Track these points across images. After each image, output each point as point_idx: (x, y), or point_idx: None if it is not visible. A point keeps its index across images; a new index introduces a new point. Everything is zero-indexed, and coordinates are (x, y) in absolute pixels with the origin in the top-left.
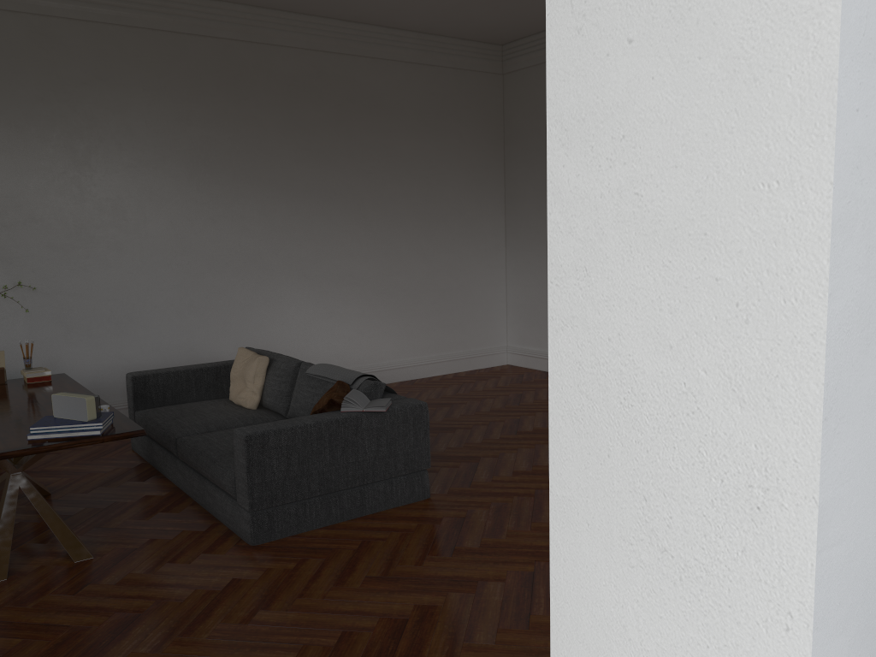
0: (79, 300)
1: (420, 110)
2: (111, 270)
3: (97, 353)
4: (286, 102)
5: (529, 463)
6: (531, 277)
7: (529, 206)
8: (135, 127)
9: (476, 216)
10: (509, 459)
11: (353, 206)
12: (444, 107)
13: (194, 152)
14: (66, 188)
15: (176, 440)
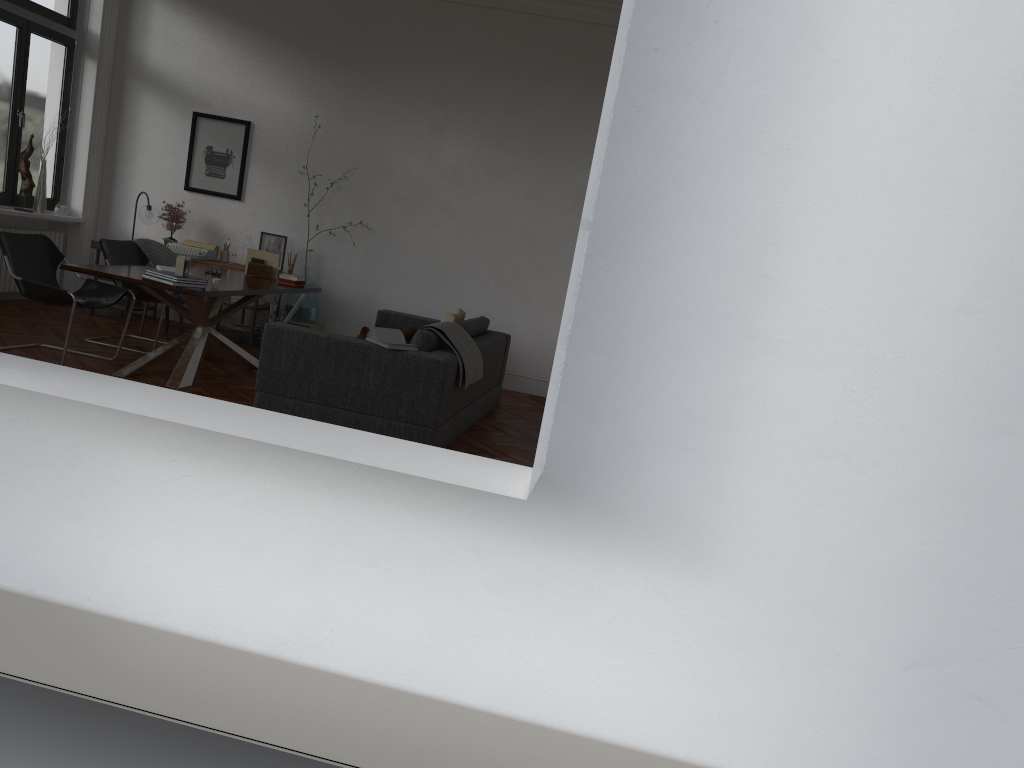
0: (405, 249)
1: None
2: (437, 230)
3: (408, 299)
4: None
5: None
6: None
7: None
8: (490, 104)
9: None
10: None
11: None
12: None
13: (539, 134)
14: (419, 151)
15: None
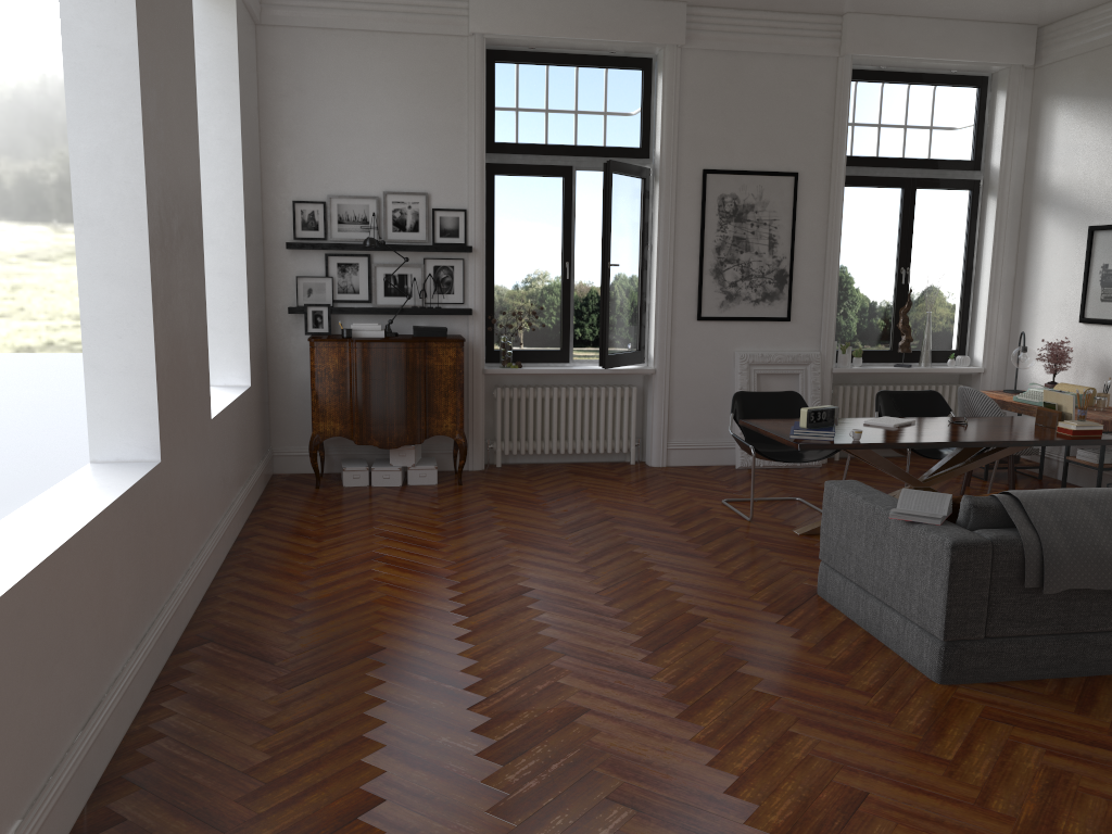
0: None
1: None
2: None
3: None
4: None
5: None
6: None
7: None
8: None
9: None
10: None
11: None
12: None
13: None
14: None
15: None
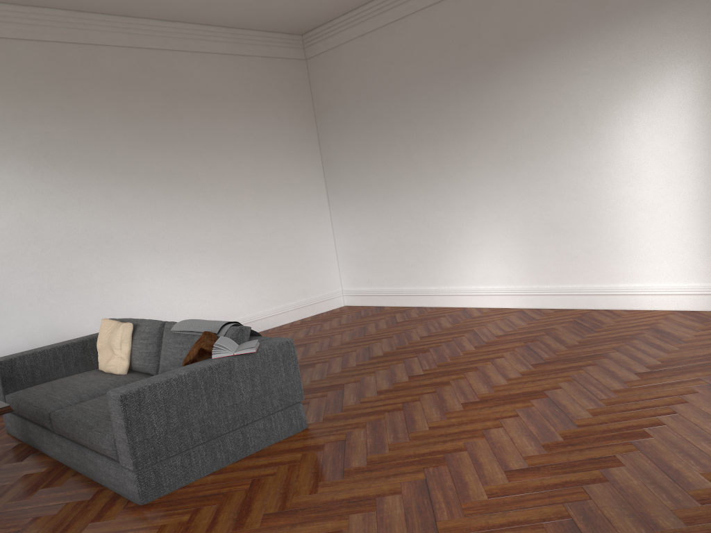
0: None
1: (239, 95)
2: None
3: None
4: (117, 95)
5: (389, 382)
6: (355, 228)
7: (345, 168)
8: None
9: (301, 181)
10: (370, 382)
11: (192, 183)
12: (260, 90)
13: (35, 147)
14: None
15: (50, 414)
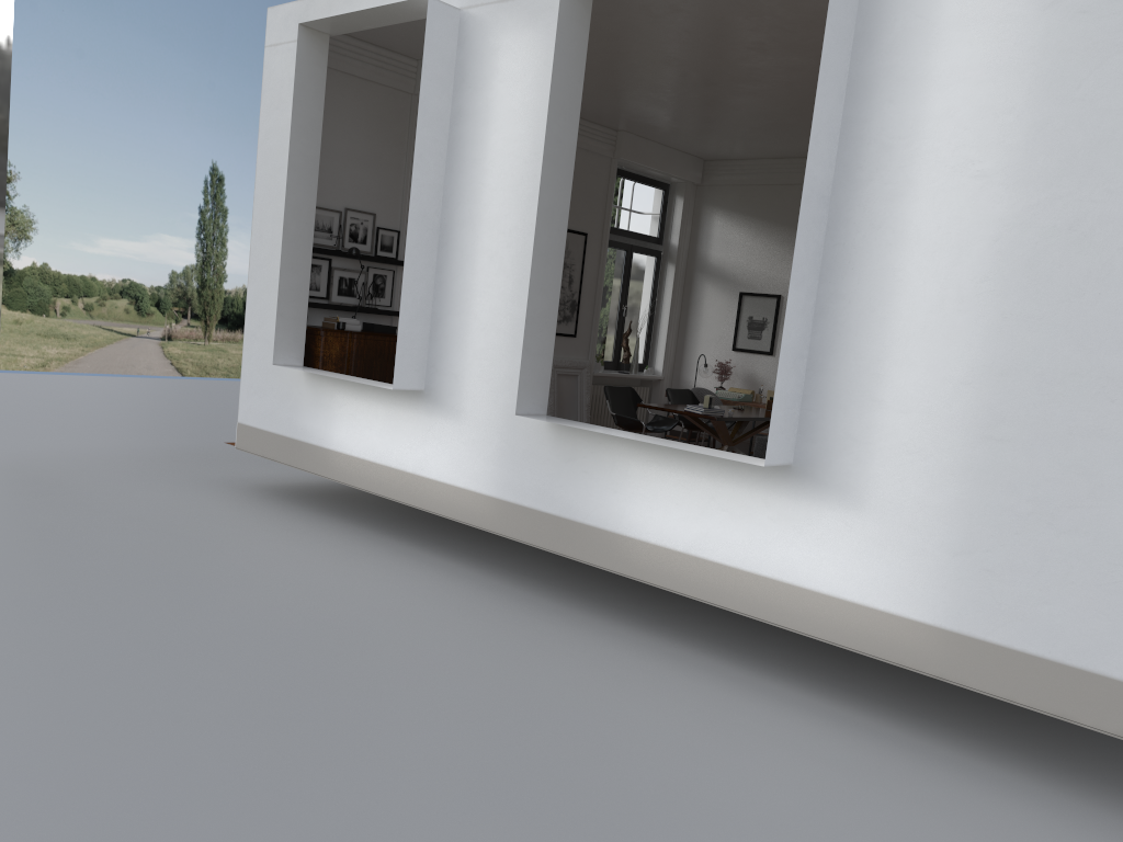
0: None
1: None
2: None
3: None
4: None
5: None
6: None
7: None
8: None
9: None
10: None
11: None
12: None
13: None
14: None
15: None
